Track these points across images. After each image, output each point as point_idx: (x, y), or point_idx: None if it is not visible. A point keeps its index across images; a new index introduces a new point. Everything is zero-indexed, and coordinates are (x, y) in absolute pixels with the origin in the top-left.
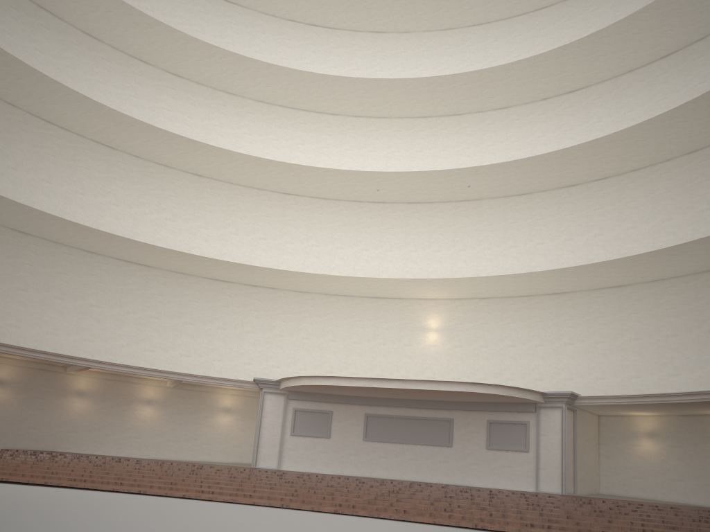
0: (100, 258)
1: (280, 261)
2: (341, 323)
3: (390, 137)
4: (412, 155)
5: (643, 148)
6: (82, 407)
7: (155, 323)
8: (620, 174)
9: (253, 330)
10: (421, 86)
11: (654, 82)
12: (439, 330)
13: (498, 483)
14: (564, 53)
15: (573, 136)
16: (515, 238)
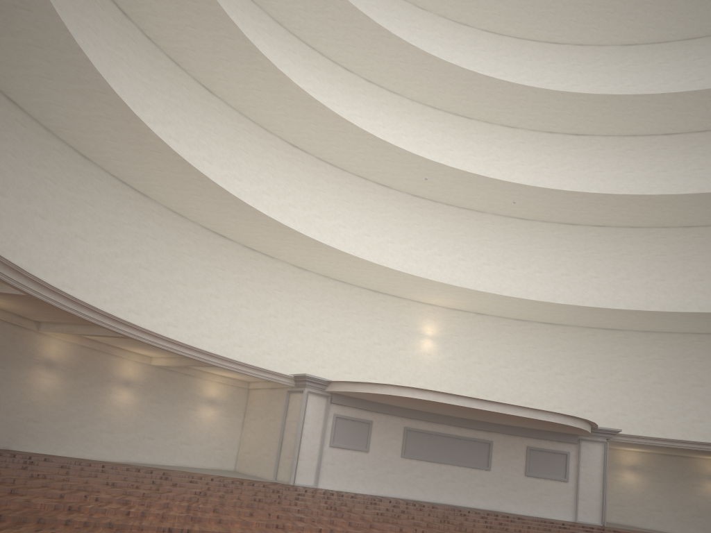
0: (94, 169)
1: None
2: (337, 312)
3: (400, 117)
4: (420, 145)
5: (660, 213)
6: (49, 385)
7: (144, 276)
8: (617, 227)
9: (247, 305)
10: (462, 78)
11: (655, 153)
12: (434, 338)
13: (536, 511)
14: (604, 101)
15: (575, 178)
16: (514, 260)
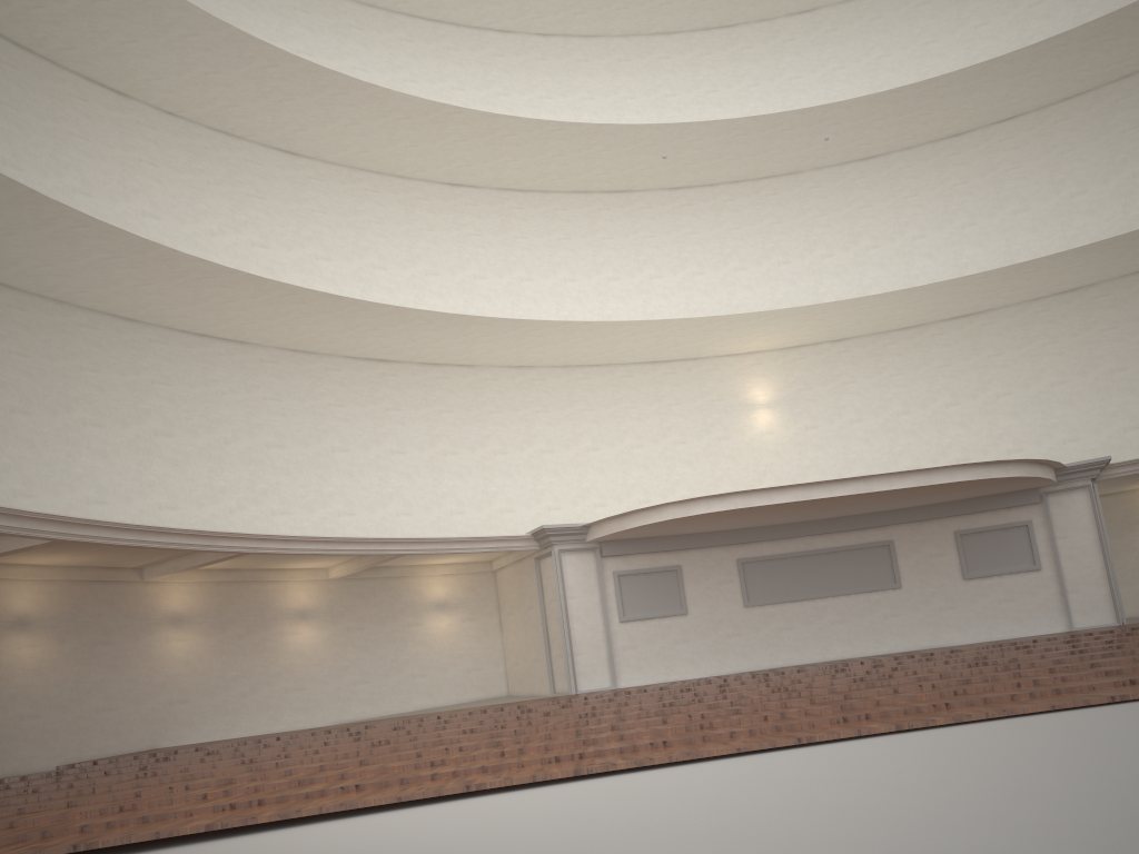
0: (151, 331)
1: (471, 314)
2: (601, 415)
3: (614, 72)
4: (660, 103)
5: (1104, 55)
6: (187, 648)
7: (280, 458)
8: (1040, 109)
9: (453, 449)
10: None
11: None
12: (772, 404)
13: (998, 632)
14: None
15: (942, 53)
16: (873, 233)
